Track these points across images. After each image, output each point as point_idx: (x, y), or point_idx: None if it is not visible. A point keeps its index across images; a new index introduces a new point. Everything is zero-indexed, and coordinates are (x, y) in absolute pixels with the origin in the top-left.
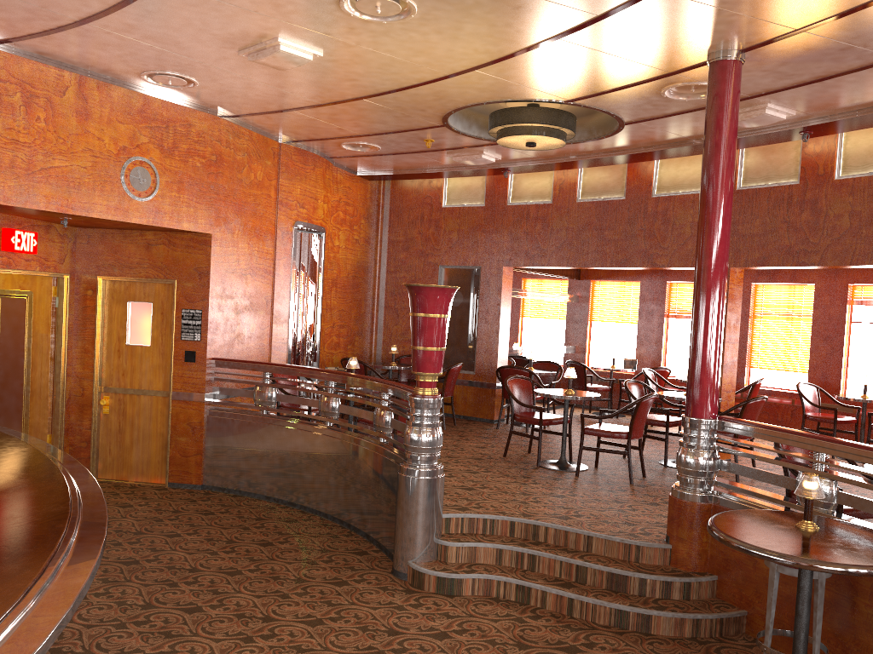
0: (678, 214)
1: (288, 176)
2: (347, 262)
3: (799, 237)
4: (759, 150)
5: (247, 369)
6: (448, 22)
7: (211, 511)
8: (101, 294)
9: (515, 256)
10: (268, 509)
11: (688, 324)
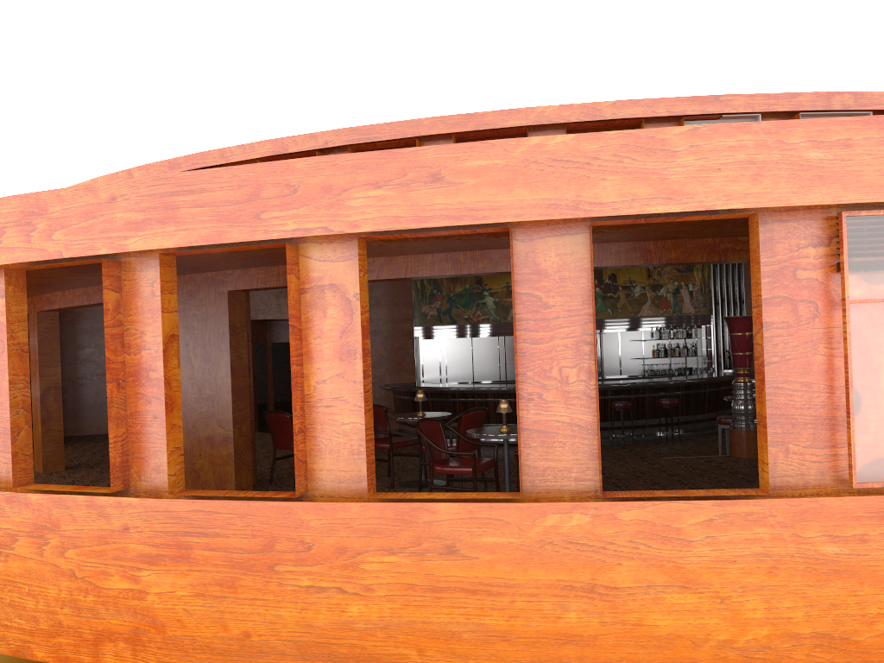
0: None
1: None
2: None
3: None
4: None
5: None
6: None
7: None
8: None
9: None
10: None
11: None
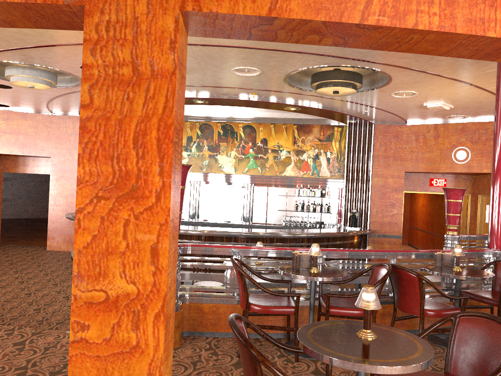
0: None
1: None
2: None
3: None
4: None
5: None
6: (424, 89)
7: None
8: (479, 201)
9: None
10: None
11: None
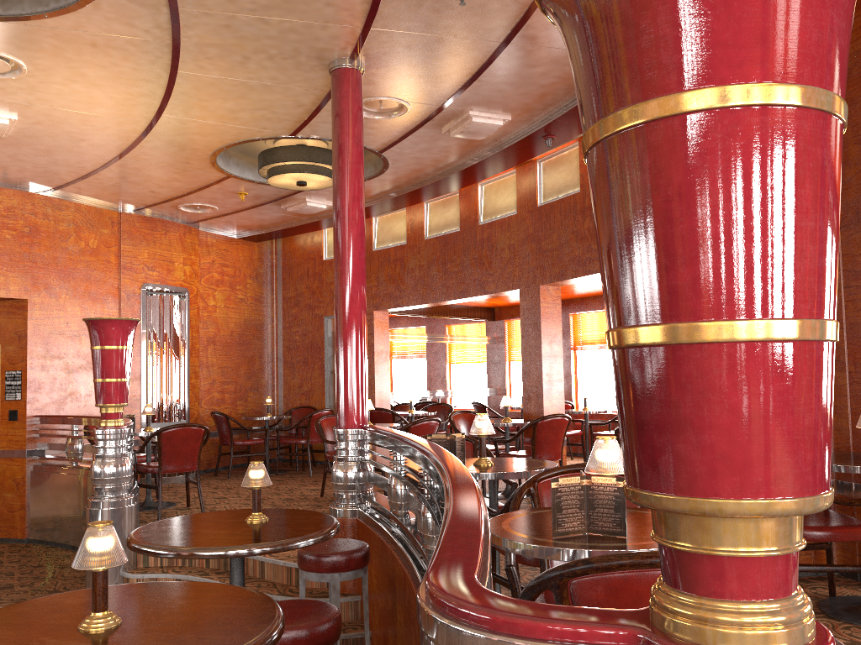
0: (499, 238)
1: (132, 242)
2: (229, 321)
3: (584, 245)
4: (552, 164)
5: (60, 423)
6: (64, 69)
7: (3, 561)
8: None
9: (382, 300)
10: (61, 558)
11: (593, 354)
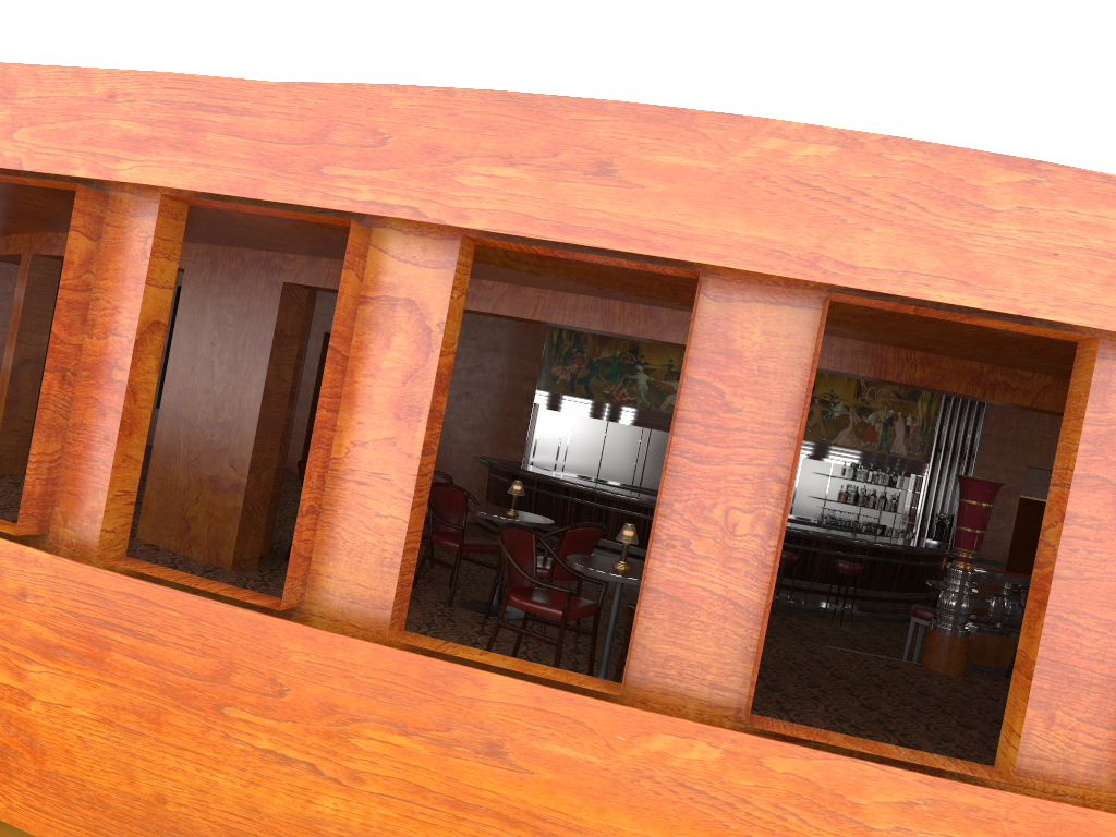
0: None
1: None
2: None
3: None
4: None
5: None
6: None
7: None
8: None
9: None
10: None
11: None
